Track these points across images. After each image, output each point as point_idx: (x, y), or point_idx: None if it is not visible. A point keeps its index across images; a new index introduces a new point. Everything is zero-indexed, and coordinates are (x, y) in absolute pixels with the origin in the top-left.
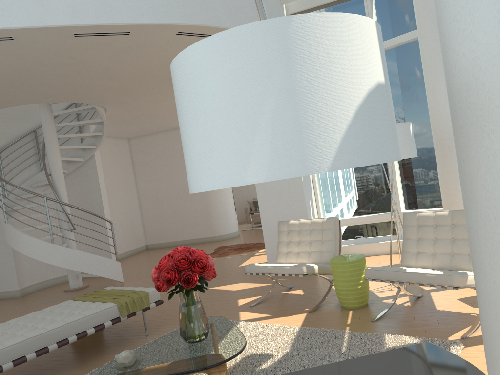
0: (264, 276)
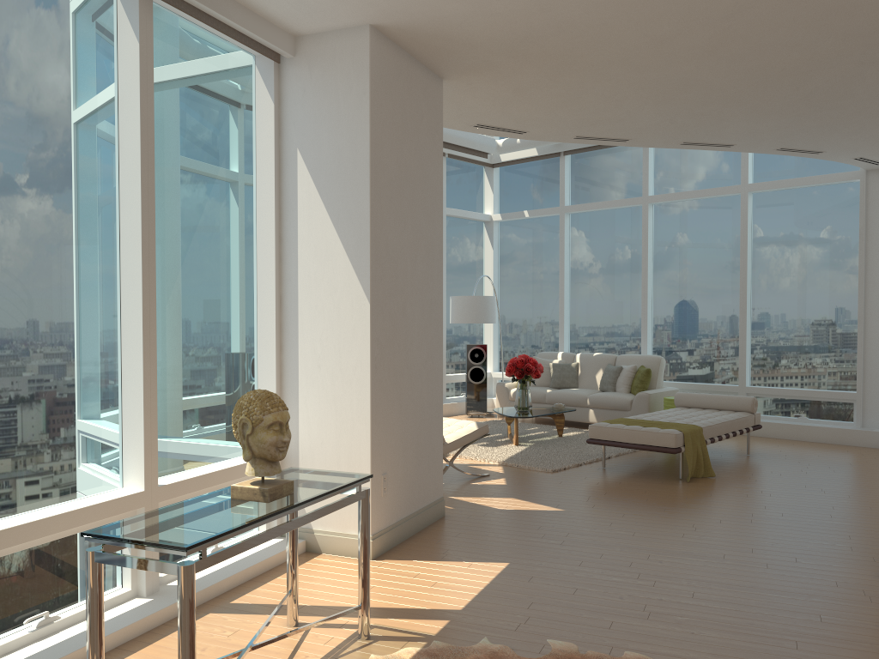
0: (454, 515)
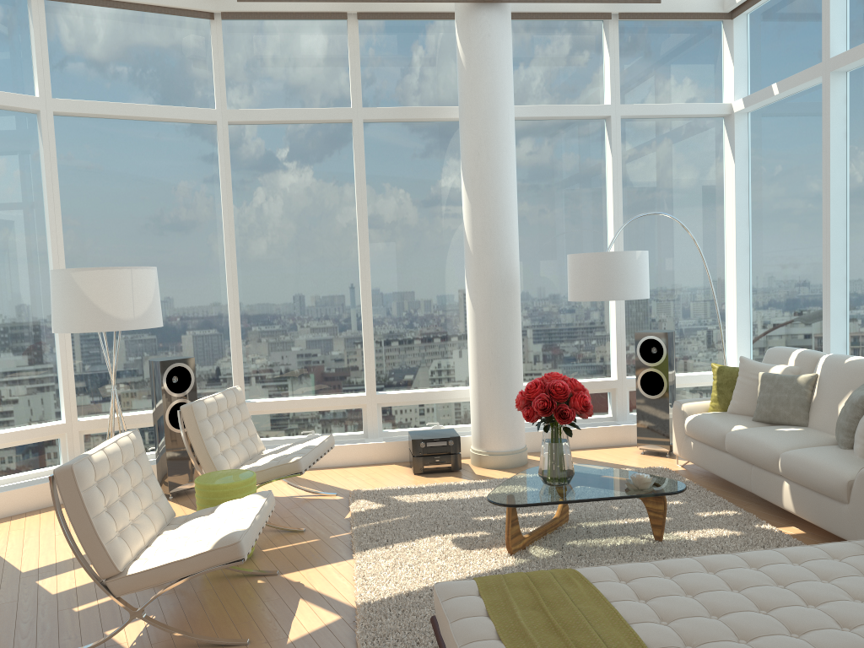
0: None
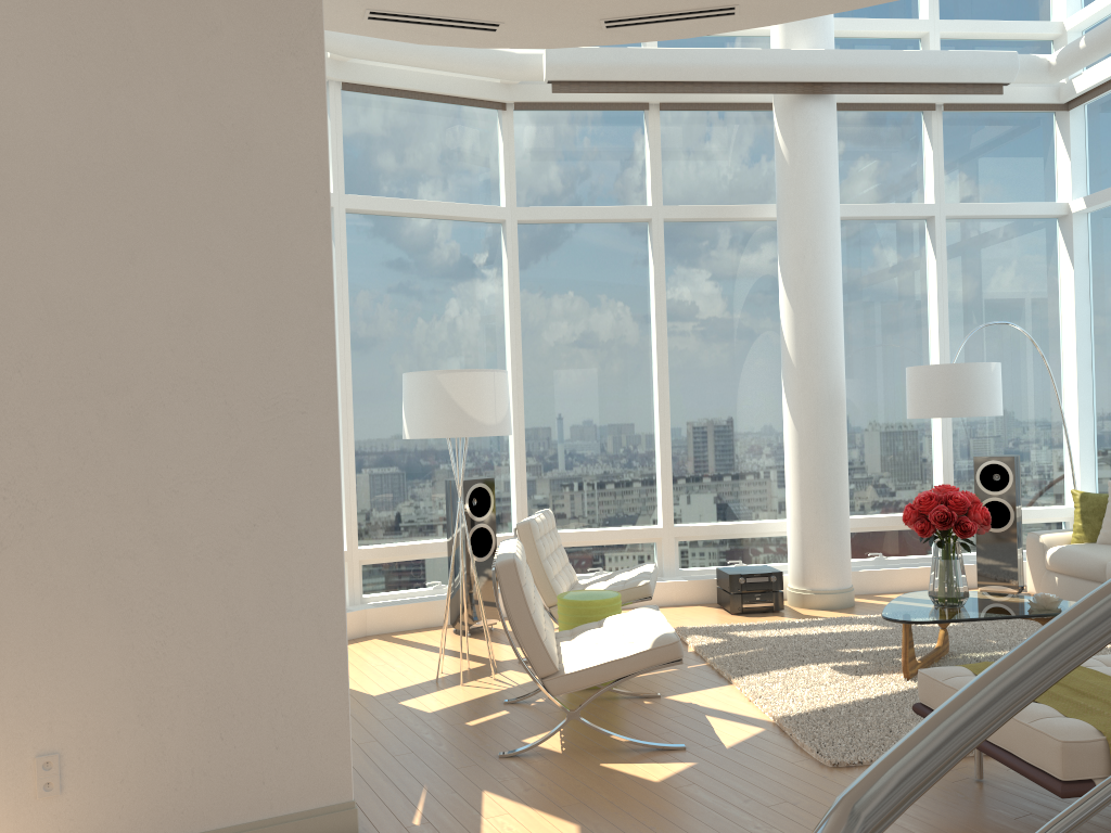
0: None
